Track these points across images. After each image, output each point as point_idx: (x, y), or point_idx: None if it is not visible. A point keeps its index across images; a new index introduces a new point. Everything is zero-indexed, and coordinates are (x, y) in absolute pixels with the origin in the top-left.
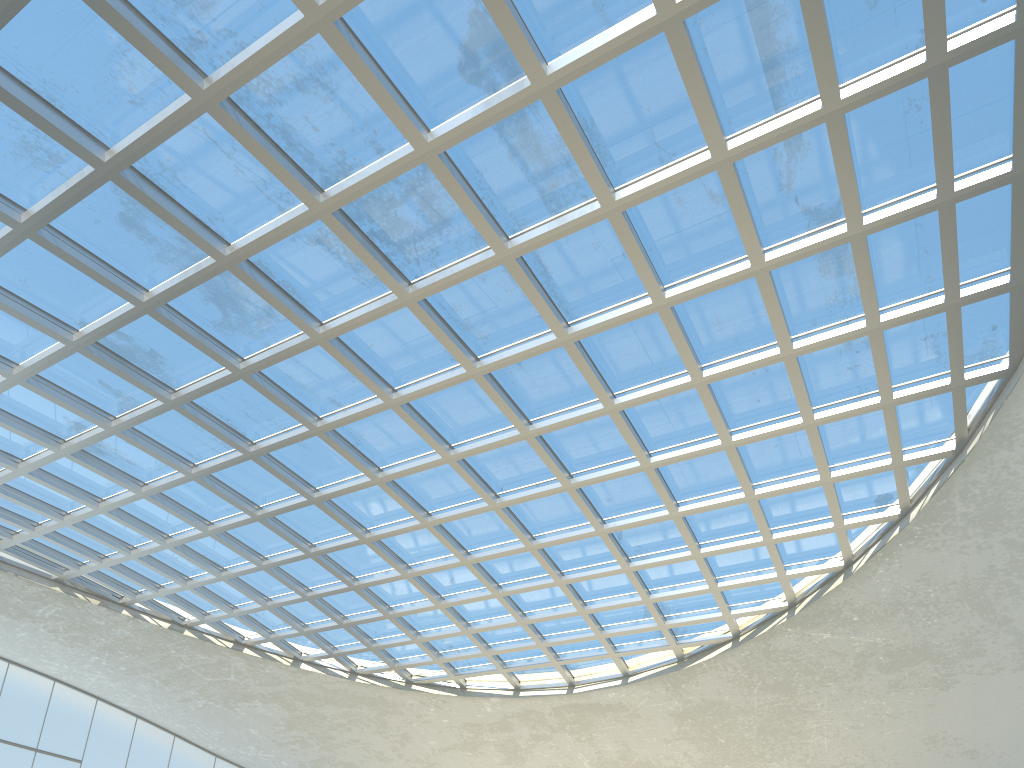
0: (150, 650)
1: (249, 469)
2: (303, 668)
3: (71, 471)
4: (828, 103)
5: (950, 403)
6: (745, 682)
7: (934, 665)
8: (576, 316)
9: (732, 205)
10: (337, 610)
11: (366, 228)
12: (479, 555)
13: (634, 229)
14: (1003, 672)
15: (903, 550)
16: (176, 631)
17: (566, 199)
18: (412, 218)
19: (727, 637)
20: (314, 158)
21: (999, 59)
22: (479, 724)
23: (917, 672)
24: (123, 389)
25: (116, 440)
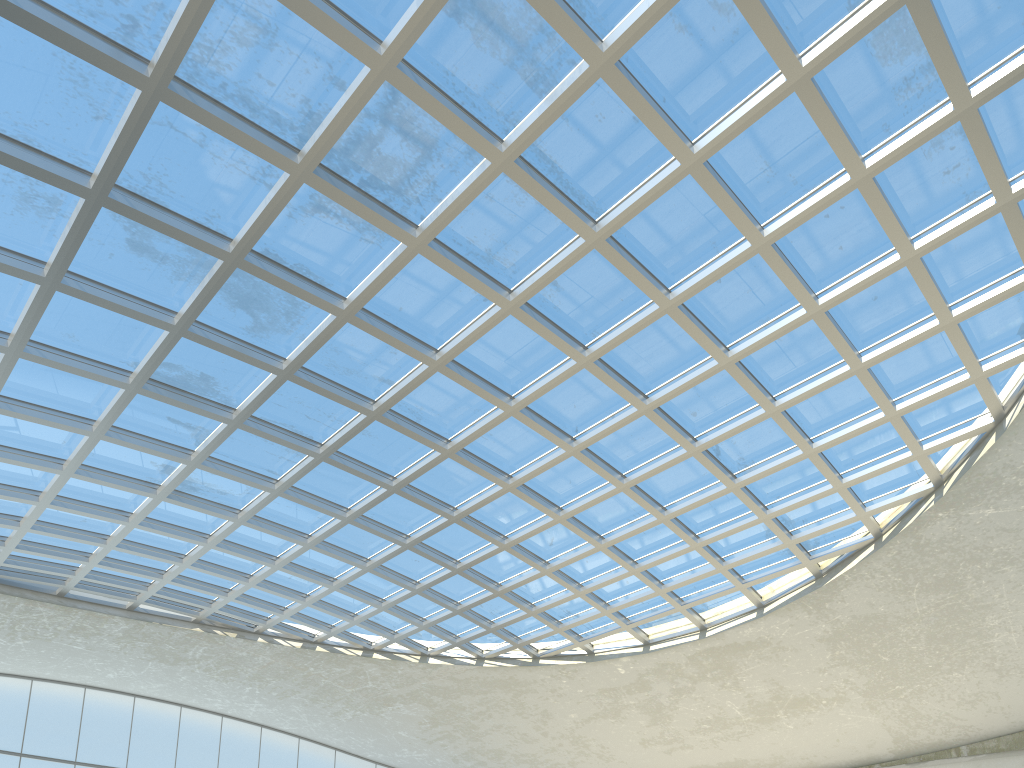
0: (292, 672)
1: (326, 472)
2: (431, 662)
3: (175, 514)
4: None
5: None
6: (900, 587)
7: None
8: (602, 210)
9: (743, 8)
10: (449, 598)
11: (355, 179)
12: (571, 508)
13: (638, 82)
14: None
15: None
16: (308, 649)
17: (552, 72)
18: (397, 152)
19: (867, 539)
20: (281, 118)
21: None
22: (615, 688)
23: None
24: (191, 421)
25: (202, 473)
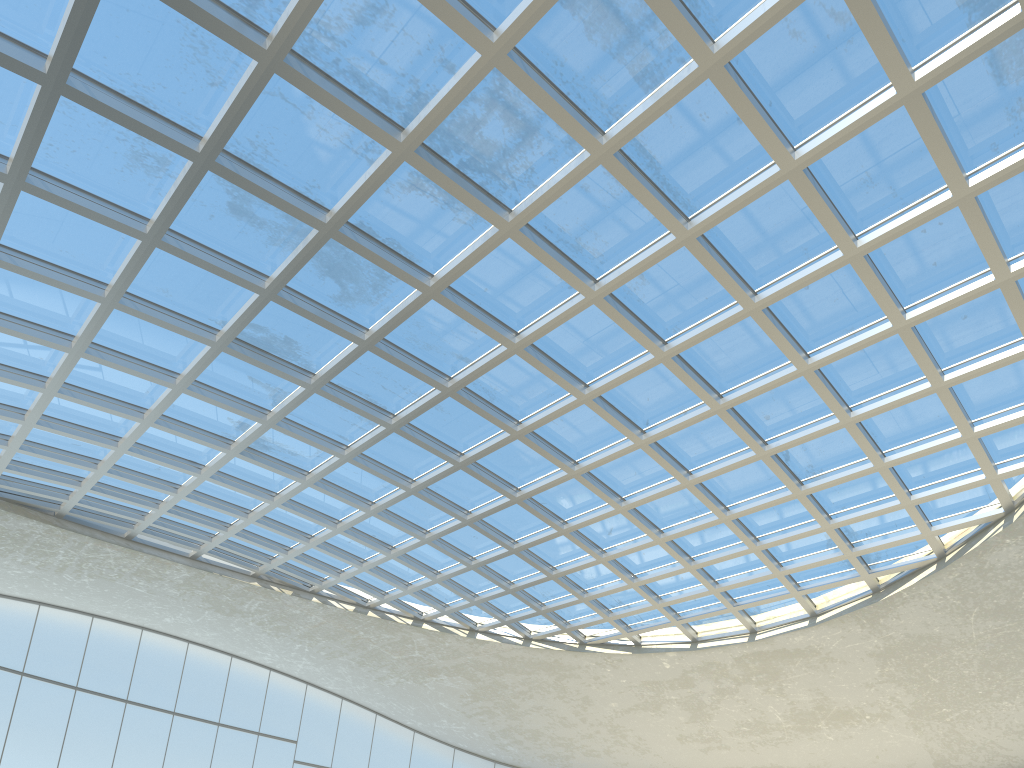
0: (342, 634)
1: (396, 443)
2: (479, 638)
3: (245, 470)
4: None
5: None
6: (958, 610)
7: None
8: (696, 208)
9: (859, 19)
10: (503, 576)
11: (455, 160)
12: (633, 500)
13: (746, 85)
14: None
15: None
16: (360, 613)
17: (660, 69)
18: (498, 137)
19: (930, 559)
20: (389, 96)
21: None
22: (658, 682)
23: None
24: (270, 382)
25: (276, 433)
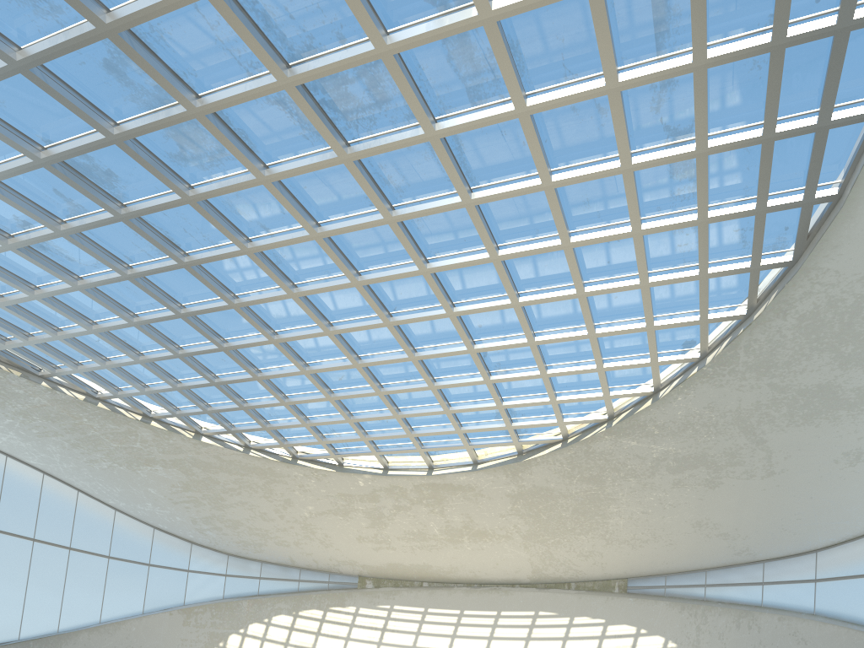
0: (64, 417)
1: (178, 274)
2: (204, 441)
3: (11, 261)
4: (697, 59)
5: (747, 279)
6: (568, 474)
7: (707, 470)
8: (478, 184)
9: (614, 121)
10: (238, 394)
11: (319, 97)
12: (369, 361)
13: (535, 125)
14: (754, 478)
15: (698, 385)
16: (91, 403)
17: (486, 96)
18: (359, 94)
19: (558, 439)
20: (286, 39)
21: (821, 43)
22: (352, 495)
23: (695, 474)
24: (75, 198)
25: (59, 239)
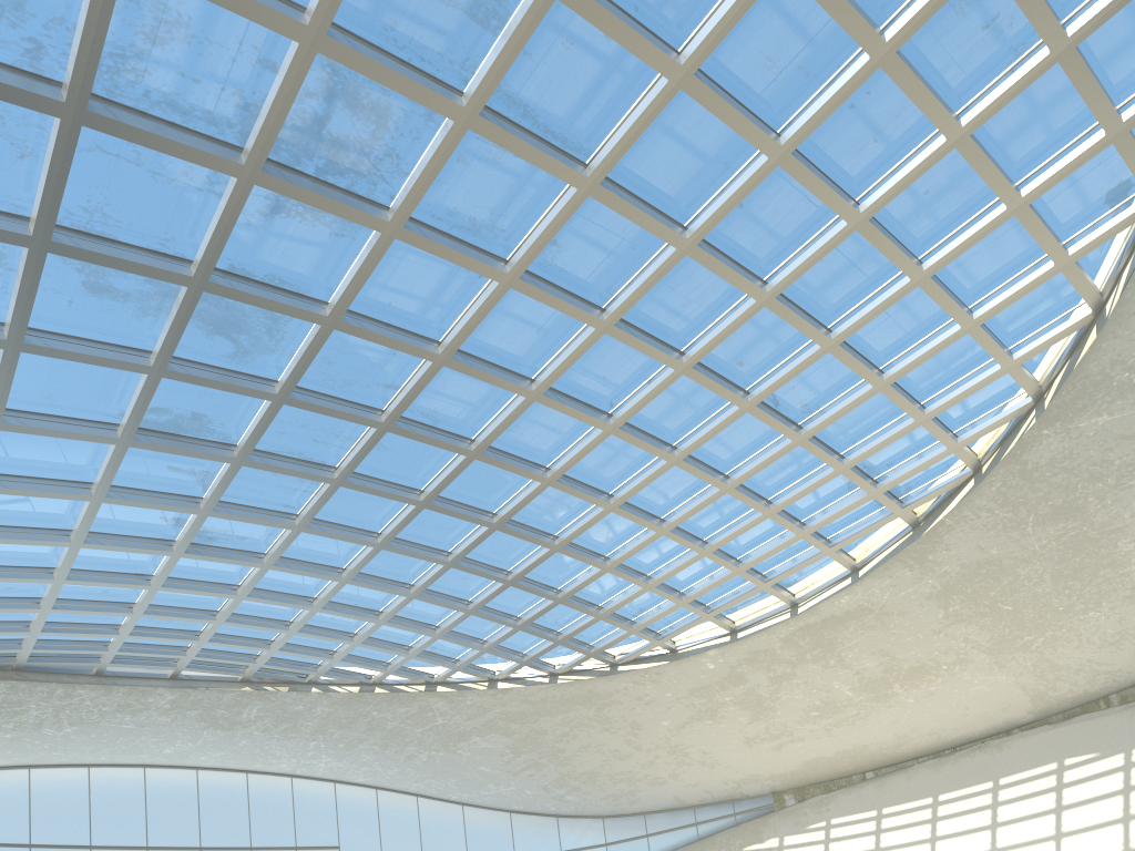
0: (355, 719)
1: (348, 497)
2: (501, 687)
3: (198, 569)
4: None
5: None
6: (1011, 523)
7: None
8: (591, 149)
9: None
10: (507, 613)
11: (310, 169)
12: (622, 493)
13: None
14: None
15: None
16: (367, 692)
17: (502, 3)
18: (349, 129)
19: (965, 474)
20: (215, 116)
21: None
22: (707, 686)
23: None
24: (193, 466)
25: (216, 521)
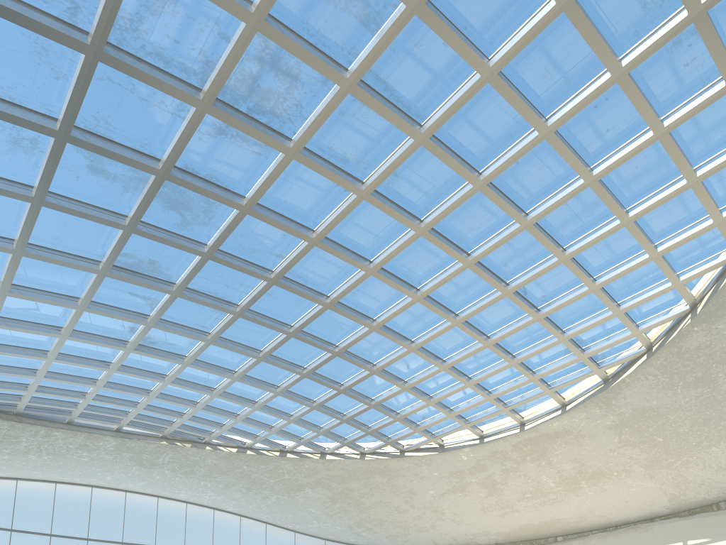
0: (231, 469)
1: (243, 325)
2: (328, 458)
3: (141, 361)
4: None
5: None
6: (667, 385)
7: None
8: (425, 116)
9: None
10: (337, 411)
11: (244, 108)
12: (420, 341)
13: (444, 16)
14: None
15: None
16: (241, 452)
17: (379, 14)
18: (272, 85)
19: (641, 351)
20: (186, 66)
21: None
22: (461, 470)
23: None
24: (145, 294)
25: (157, 331)
